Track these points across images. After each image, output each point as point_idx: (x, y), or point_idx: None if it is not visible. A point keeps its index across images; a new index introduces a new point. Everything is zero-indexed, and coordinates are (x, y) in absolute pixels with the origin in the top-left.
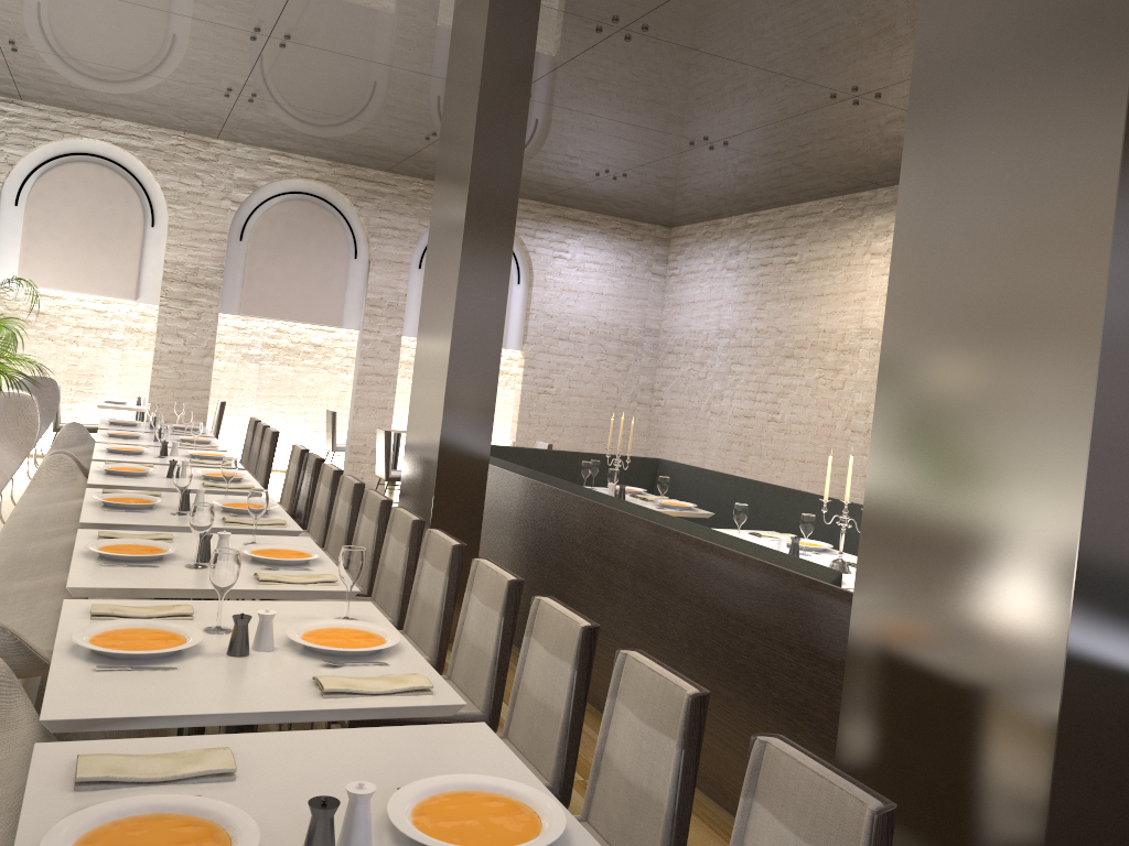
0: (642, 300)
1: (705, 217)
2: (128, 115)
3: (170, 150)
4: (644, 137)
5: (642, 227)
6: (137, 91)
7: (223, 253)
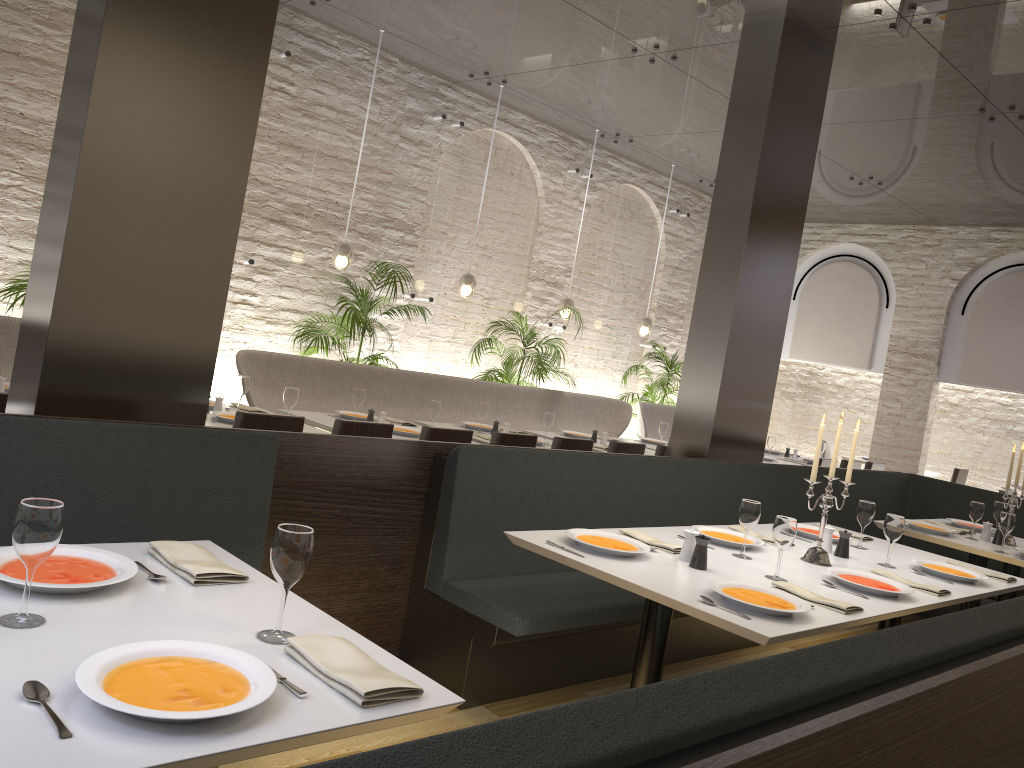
0: None
1: None
2: (858, 218)
3: (900, 242)
4: None
5: None
6: (822, 197)
7: (940, 327)
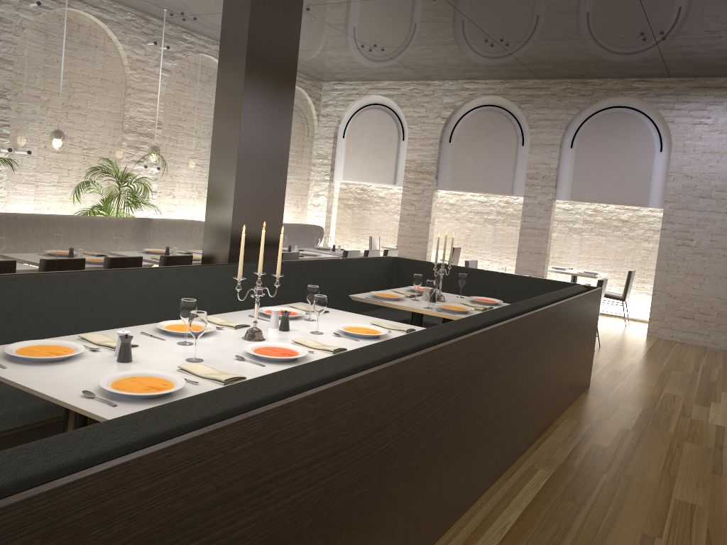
0: None
1: None
2: (380, 77)
3: (409, 93)
4: None
5: None
6: (350, 61)
7: (436, 152)
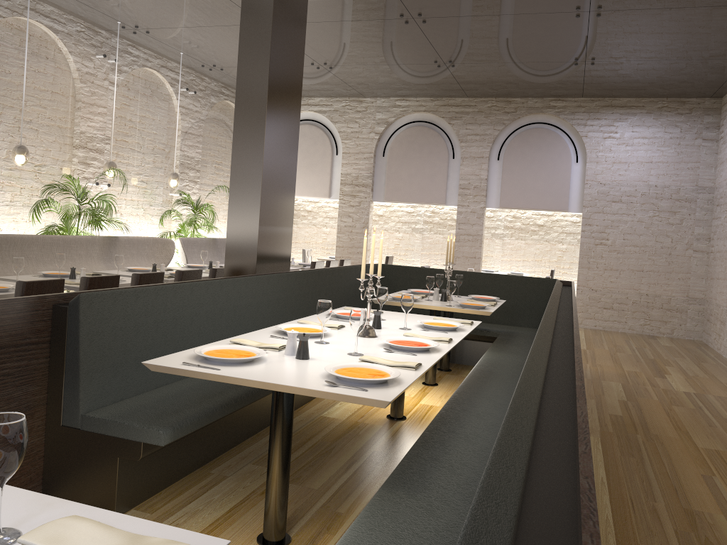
0: (693, 163)
1: (726, 81)
2: (314, 93)
3: (341, 109)
4: (539, 21)
5: (689, 102)
6: None
7: (371, 165)
